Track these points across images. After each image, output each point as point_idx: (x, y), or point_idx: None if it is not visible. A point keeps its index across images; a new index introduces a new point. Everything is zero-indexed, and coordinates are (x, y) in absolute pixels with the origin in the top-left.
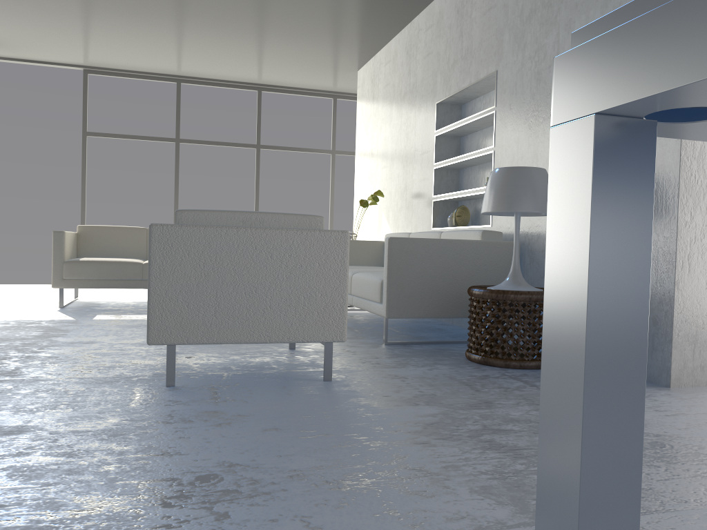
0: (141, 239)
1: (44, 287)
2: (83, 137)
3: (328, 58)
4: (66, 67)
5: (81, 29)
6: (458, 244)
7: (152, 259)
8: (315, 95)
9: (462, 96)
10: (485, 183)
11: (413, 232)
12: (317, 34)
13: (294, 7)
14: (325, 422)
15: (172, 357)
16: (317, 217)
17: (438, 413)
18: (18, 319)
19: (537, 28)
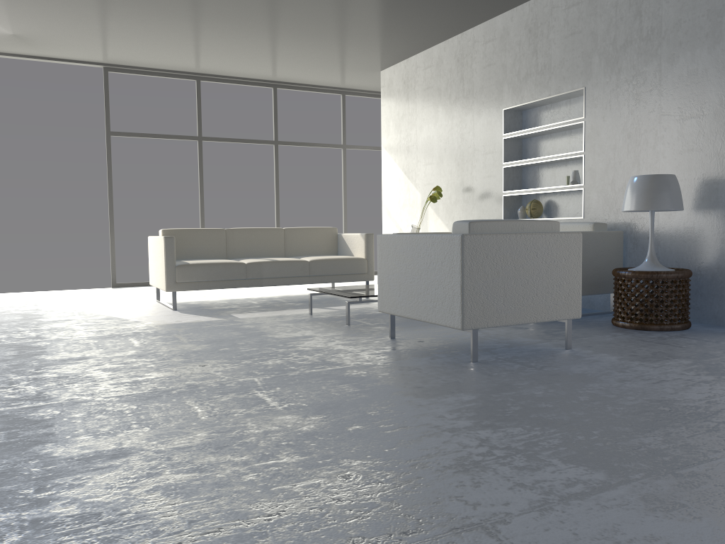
0: (221, 240)
1: (85, 292)
2: (107, 137)
3: (362, 60)
4: (86, 64)
5: (135, 31)
6: (583, 235)
7: (464, 262)
8: (326, 92)
9: (532, 104)
10: (572, 182)
11: None
12: (368, 41)
13: (366, 19)
14: (642, 374)
15: (476, 339)
16: (556, 222)
17: (693, 362)
18: (176, 323)
19: (634, 56)
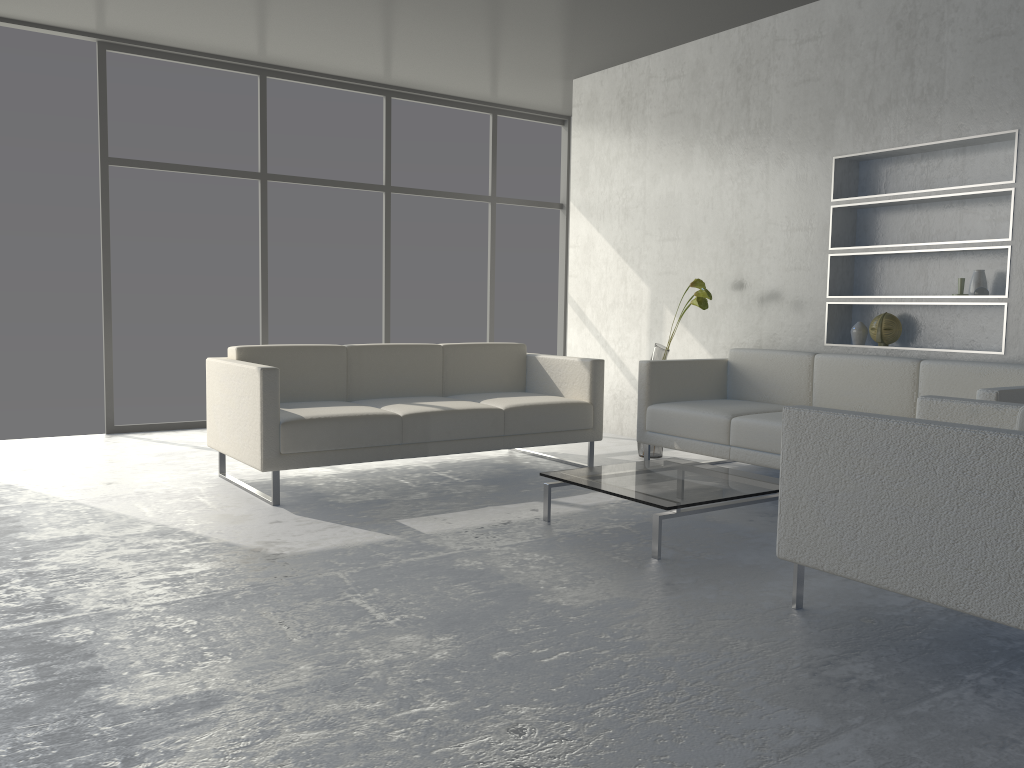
0: (339, 367)
1: (64, 445)
2: (102, 167)
3: (554, 59)
4: (67, 34)
5: None
6: None
7: None
8: (468, 108)
9: (891, 152)
10: (978, 290)
11: (767, 345)
12: (587, 26)
13: None
14: None
15: None
16: None
17: None
18: (315, 550)
19: None
